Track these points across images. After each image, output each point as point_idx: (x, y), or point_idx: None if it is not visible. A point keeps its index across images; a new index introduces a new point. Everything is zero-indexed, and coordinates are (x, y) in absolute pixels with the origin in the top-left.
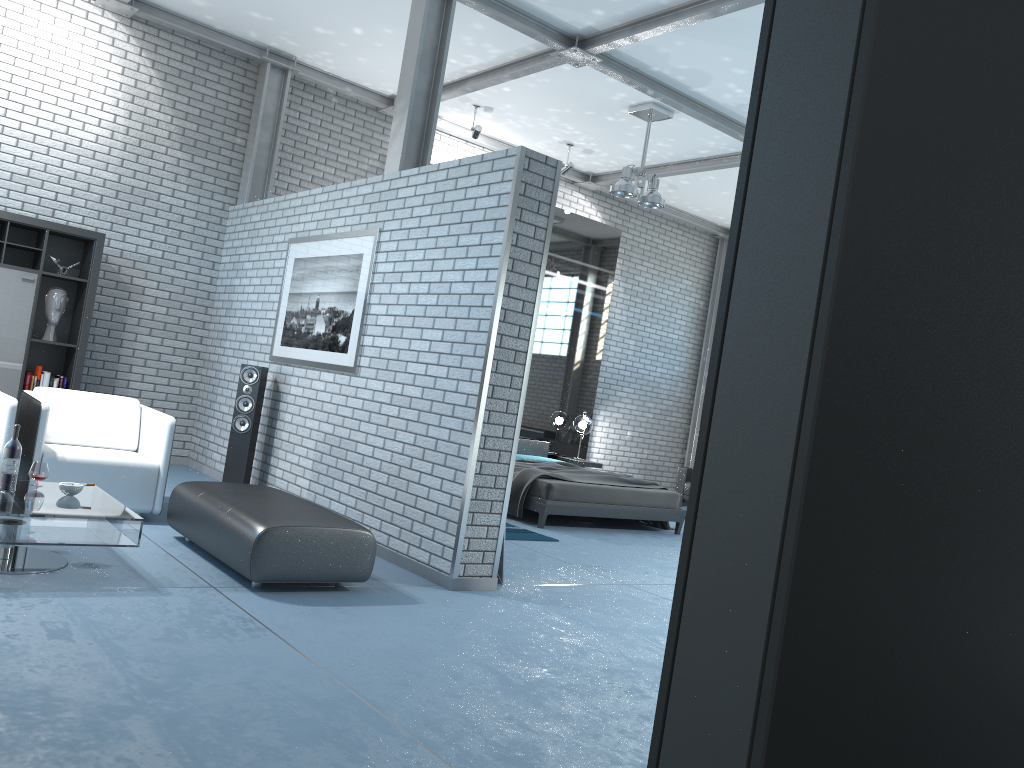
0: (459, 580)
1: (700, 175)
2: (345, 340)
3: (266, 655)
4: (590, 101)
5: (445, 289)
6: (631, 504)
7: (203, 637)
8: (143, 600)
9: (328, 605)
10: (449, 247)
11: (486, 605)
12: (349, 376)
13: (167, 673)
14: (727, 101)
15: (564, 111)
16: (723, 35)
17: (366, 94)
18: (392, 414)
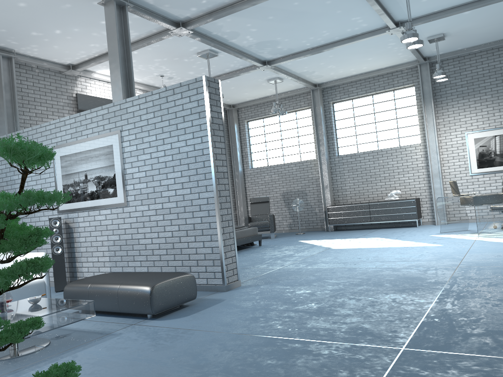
0: (227, 286)
1: (223, 81)
2: (113, 190)
3: (210, 338)
4: (178, 53)
5: (176, 151)
6: (241, 237)
7: (172, 342)
8: (116, 339)
9: (193, 313)
10: (172, 131)
11: (249, 291)
12: (122, 208)
13: (188, 359)
14: (244, 44)
15: (163, 59)
16: (250, 14)
17: (55, 65)
18: (159, 219)
